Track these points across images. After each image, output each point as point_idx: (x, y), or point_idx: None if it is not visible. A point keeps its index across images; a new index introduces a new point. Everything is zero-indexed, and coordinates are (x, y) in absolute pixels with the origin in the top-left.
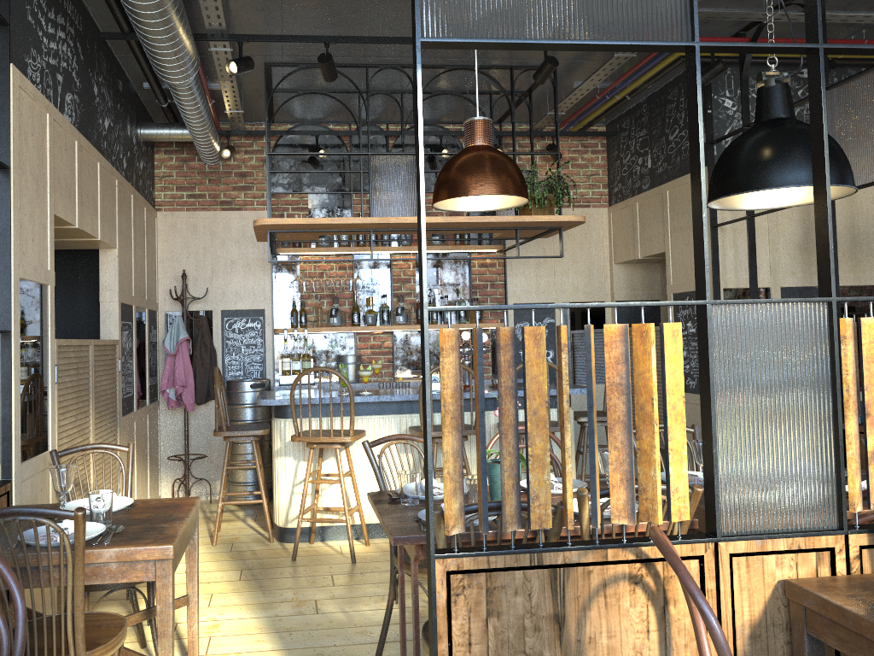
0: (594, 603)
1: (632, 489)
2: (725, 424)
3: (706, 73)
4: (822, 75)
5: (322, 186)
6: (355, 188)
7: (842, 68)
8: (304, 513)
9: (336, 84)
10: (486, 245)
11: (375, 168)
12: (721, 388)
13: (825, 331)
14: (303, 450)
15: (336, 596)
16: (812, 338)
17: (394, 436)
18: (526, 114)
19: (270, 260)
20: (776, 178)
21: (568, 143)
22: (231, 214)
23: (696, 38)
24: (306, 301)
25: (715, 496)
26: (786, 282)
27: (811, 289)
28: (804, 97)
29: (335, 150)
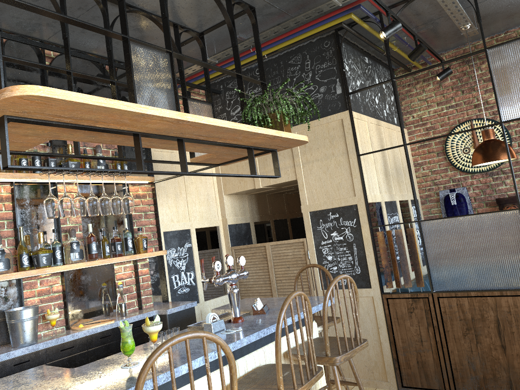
0: None
1: None
2: None
3: (390, 29)
4: None
5: None
6: None
7: (375, 62)
8: None
9: None
10: (144, 176)
11: (134, 58)
12: None
13: None
14: None
15: None
16: None
17: None
18: None
19: None
20: None
21: None
22: None
23: None
24: None
25: None
26: (385, 198)
27: (392, 203)
28: (368, 75)
29: None
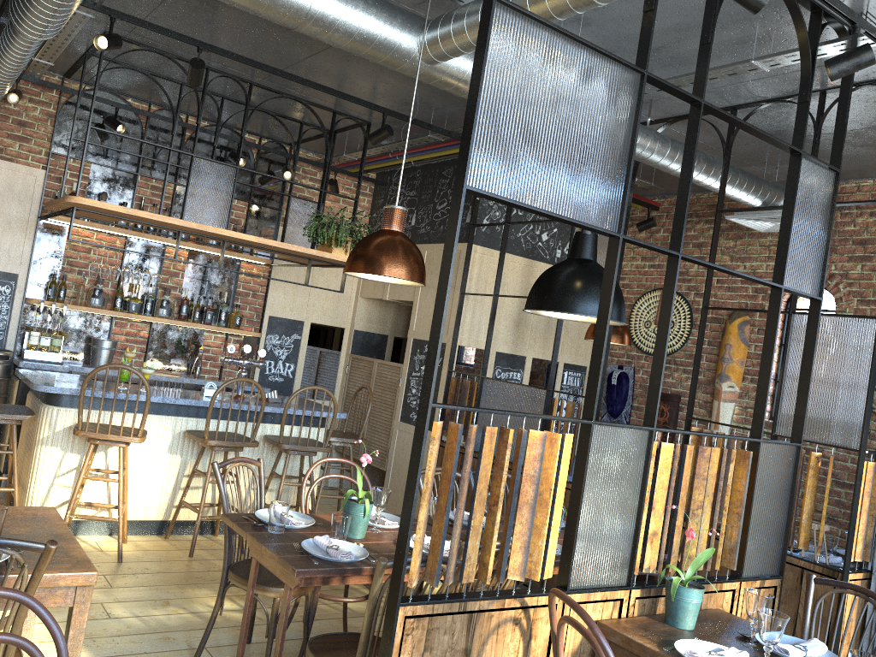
0: (490, 639)
1: (527, 555)
2: (583, 510)
3: None
4: (677, 275)
5: (108, 159)
6: (142, 170)
7: None
8: (72, 509)
9: (165, 70)
10: (258, 257)
11: (197, 171)
12: (586, 484)
13: (645, 450)
14: (73, 442)
15: (121, 599)
16: (637, 454)
17: (237, 458)
18: (318, 146)
19: (36, 223)
20: (585, 308)
21: (344, 181)
22: (0, 164)
23: (621, 232)
24: (67, 274)
25: (571, 562)
26: (500, 348)
27: (514, 357)
28: None
29: (129, 126)
